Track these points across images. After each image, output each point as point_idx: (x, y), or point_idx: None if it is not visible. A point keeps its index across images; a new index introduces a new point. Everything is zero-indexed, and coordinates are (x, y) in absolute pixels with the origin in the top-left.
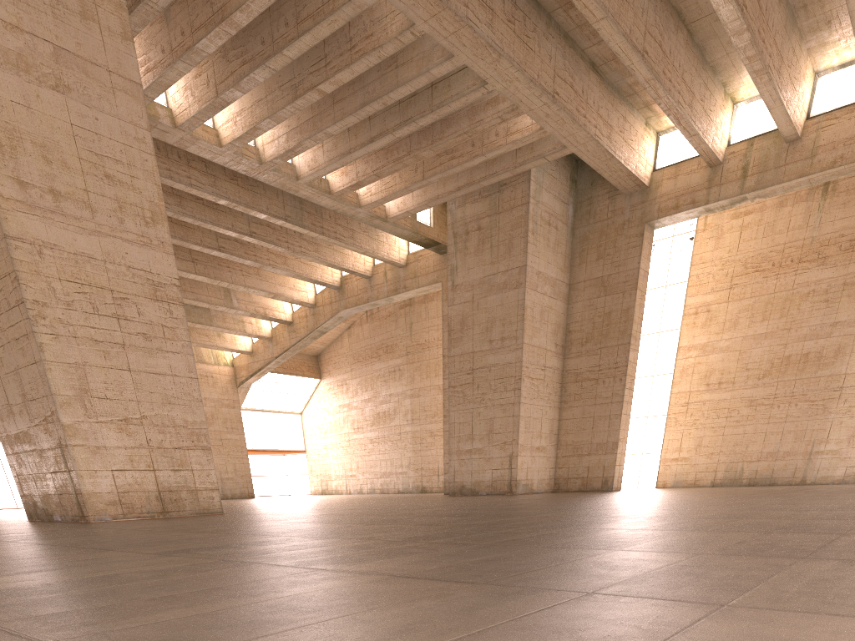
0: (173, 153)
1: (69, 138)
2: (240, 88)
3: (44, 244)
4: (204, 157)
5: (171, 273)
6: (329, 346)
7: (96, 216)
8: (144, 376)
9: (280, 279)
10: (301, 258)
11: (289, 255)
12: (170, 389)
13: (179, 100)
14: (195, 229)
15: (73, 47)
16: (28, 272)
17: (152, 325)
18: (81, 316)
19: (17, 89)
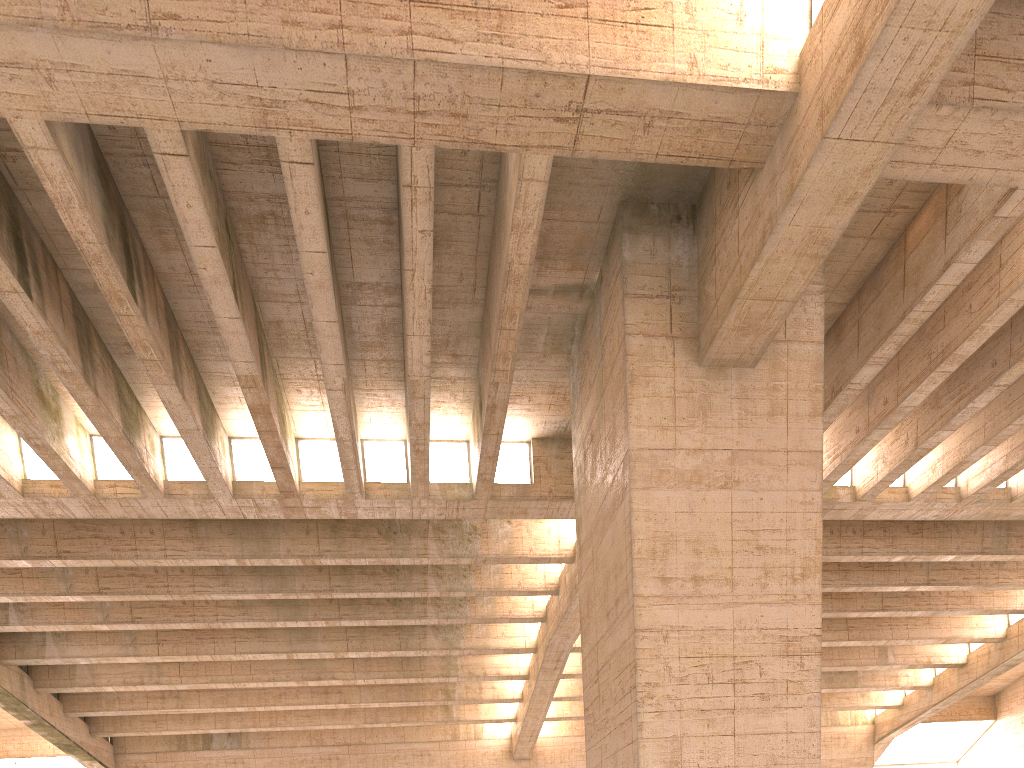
0: (847, 530)
1: (726, 525)
2: (948, 427)
3: (672, 628)
4: (885, 518)
5: (812, 623)
6: (1015, 681)
7: (735, 588)
8: (749, 739)
9: (957, 621)
10: (993, 591)
11: (976, 593)
12: (780, 748)
13: (865, 474)
14: (857, 598)
15: (753, 444)
16: (648, 657)
17: (773, 683)
18: (692, 688)
19: (684, 500)
